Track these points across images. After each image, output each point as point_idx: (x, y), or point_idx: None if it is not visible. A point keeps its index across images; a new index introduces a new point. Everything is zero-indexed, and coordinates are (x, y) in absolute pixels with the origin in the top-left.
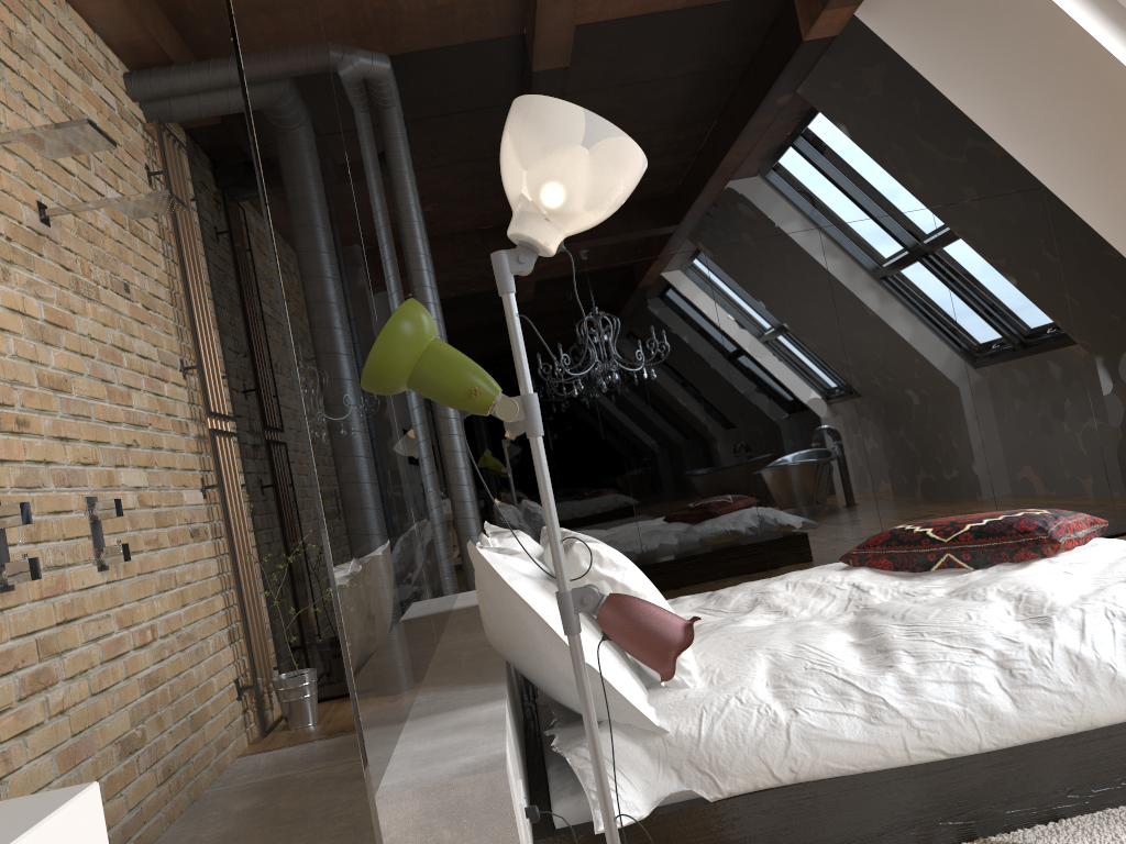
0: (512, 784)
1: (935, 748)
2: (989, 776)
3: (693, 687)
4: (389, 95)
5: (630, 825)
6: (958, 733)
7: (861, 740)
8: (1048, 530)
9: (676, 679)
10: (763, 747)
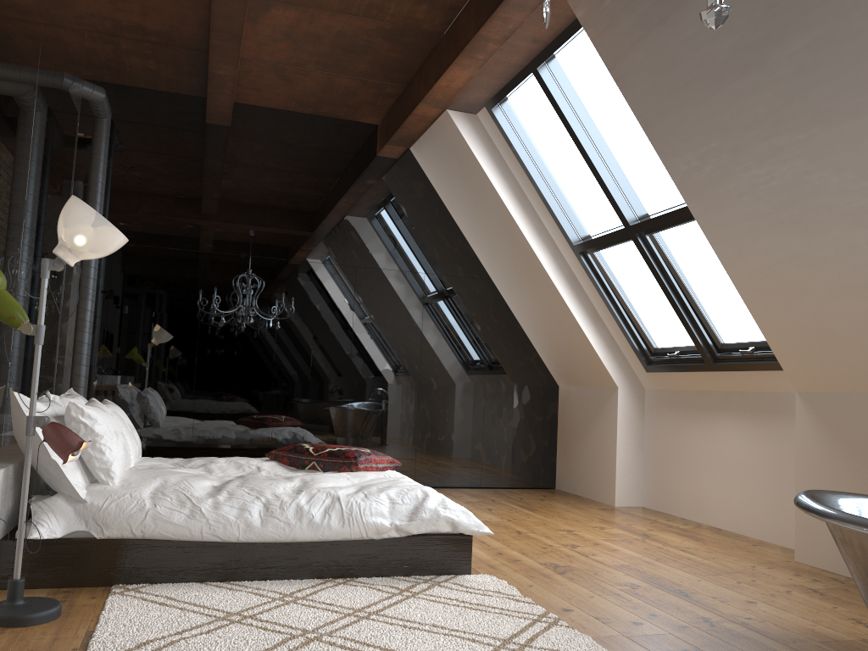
0: None
1: (216, 535)
2: (240, 554)
3: (112, 485)
4: (102, 111)
5: (52, 542)
6: (229, 530)
7: (181, 524)
8: (358, 458)
9: (104, 480)
10: (131, 518)
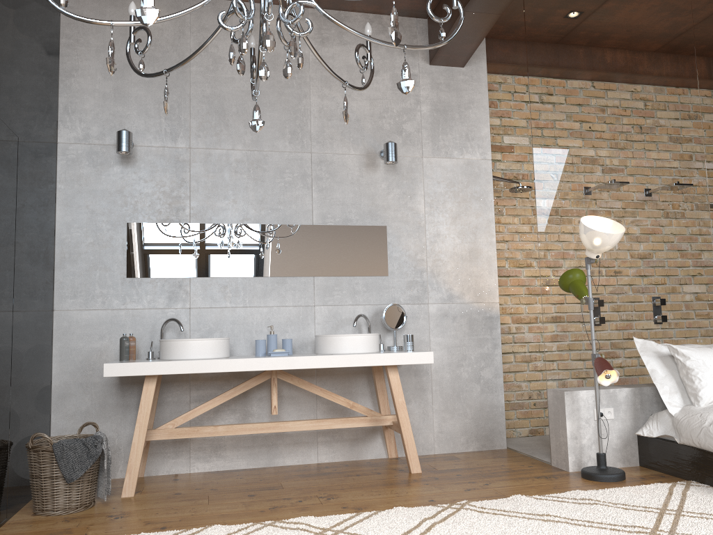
0: (580, 400)
1: None
2: None
3: (696, 406)
4: None
5: (658, 441)
6: None
7: None
8: None
9: (692, 402)
10: (692, 431)
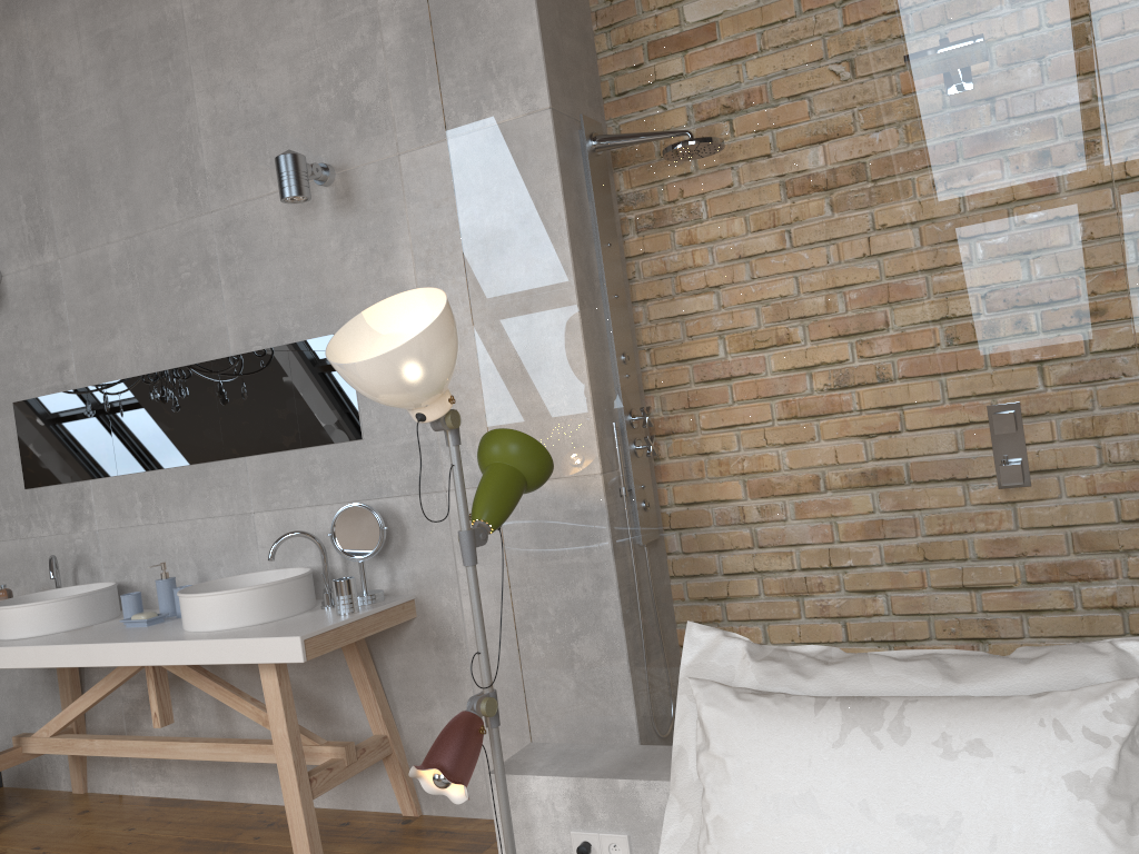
0: (534, 801)
1: None
2: None
3: None
4: None
5: None
6: None
7: None
8: None
9: None
10: None
